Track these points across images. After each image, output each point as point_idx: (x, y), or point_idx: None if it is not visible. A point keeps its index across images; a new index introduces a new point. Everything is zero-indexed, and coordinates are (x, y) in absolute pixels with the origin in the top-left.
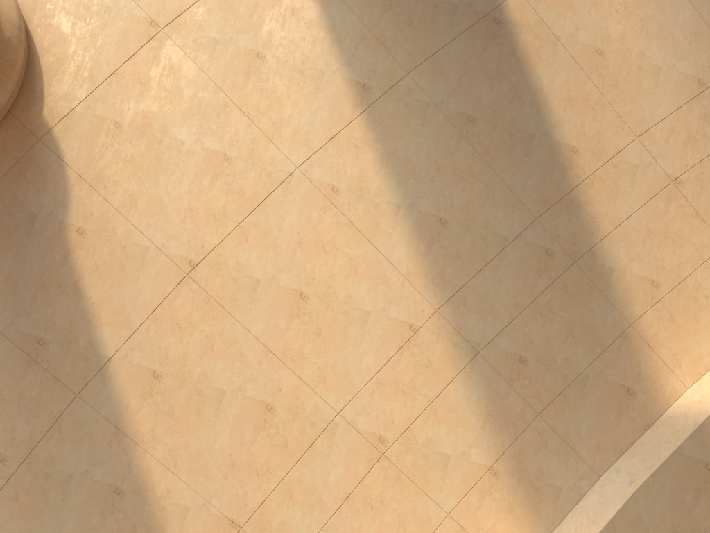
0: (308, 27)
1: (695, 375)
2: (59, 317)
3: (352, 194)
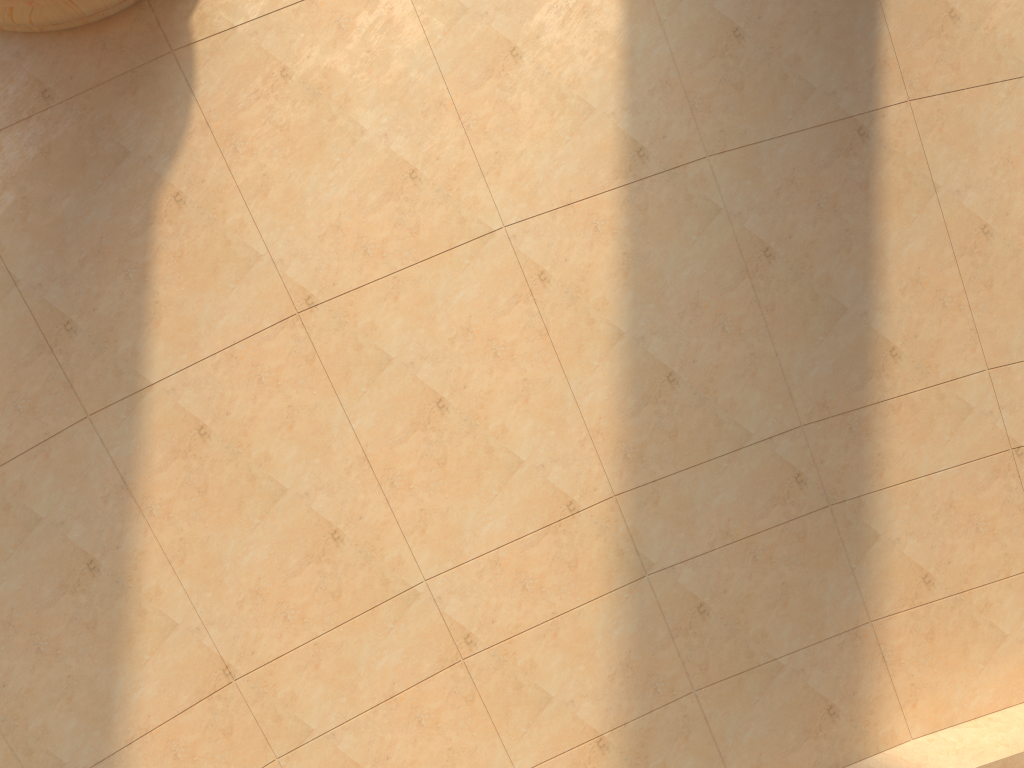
0: (597, 39)
1: (931, 725)
2: (105, 302)
3: (564, 293)
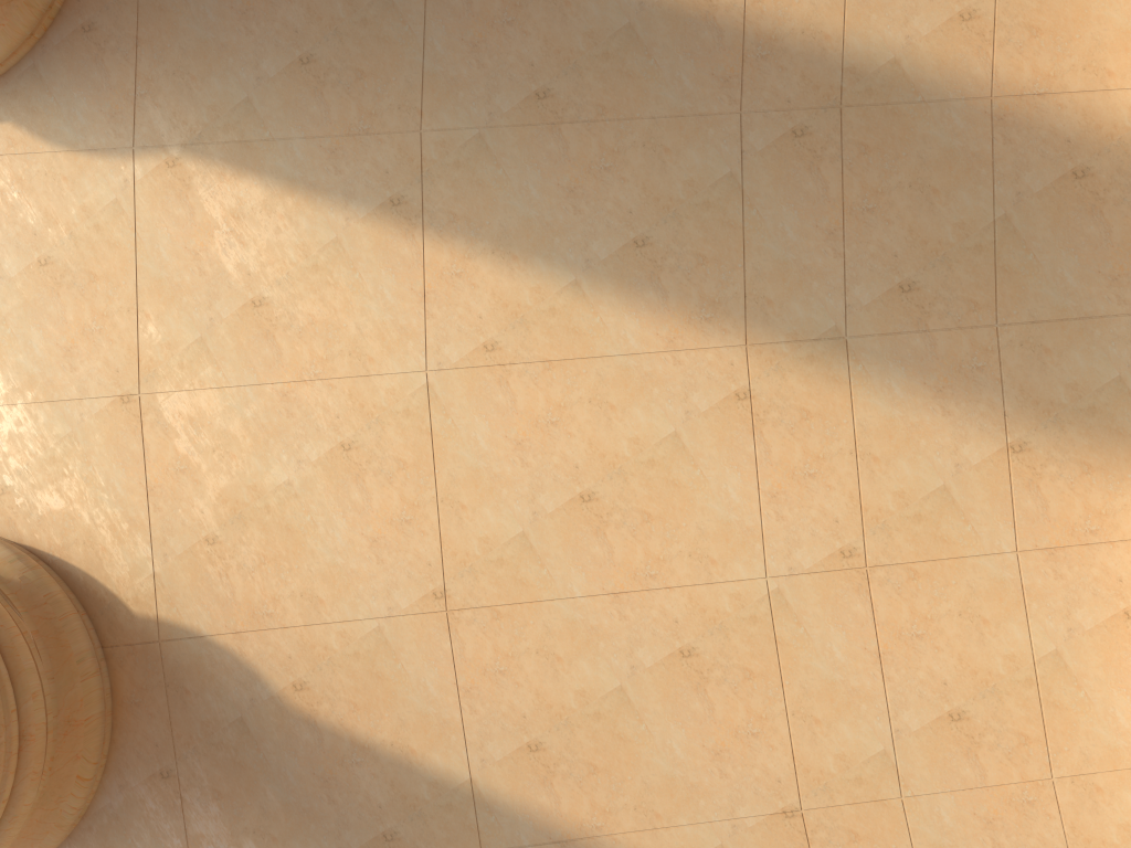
0: (268, 212)
1: None
2: (376, 794)
3: (513, 330)
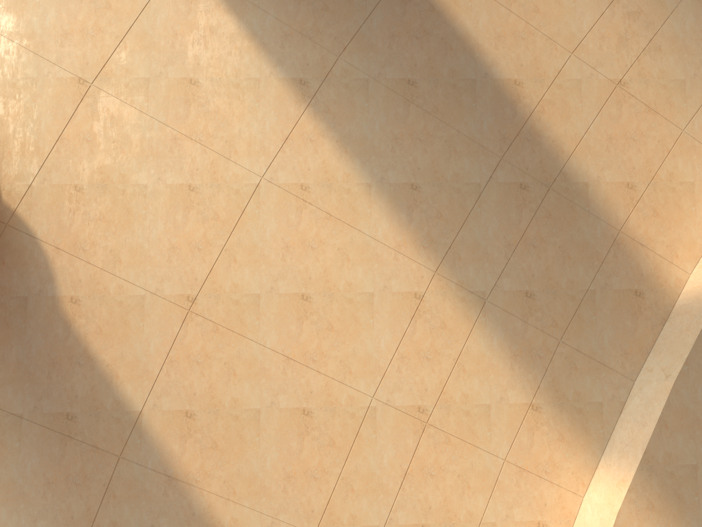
0: (230, 41)
1: (693, 259)
2: (79, 388)
3: (322, 187)
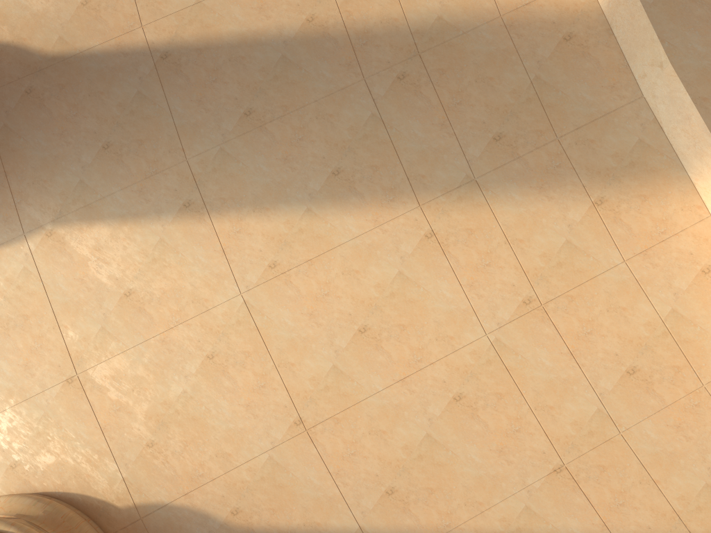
0: (115, 239)
1: None
2: None
3: (282, 250)
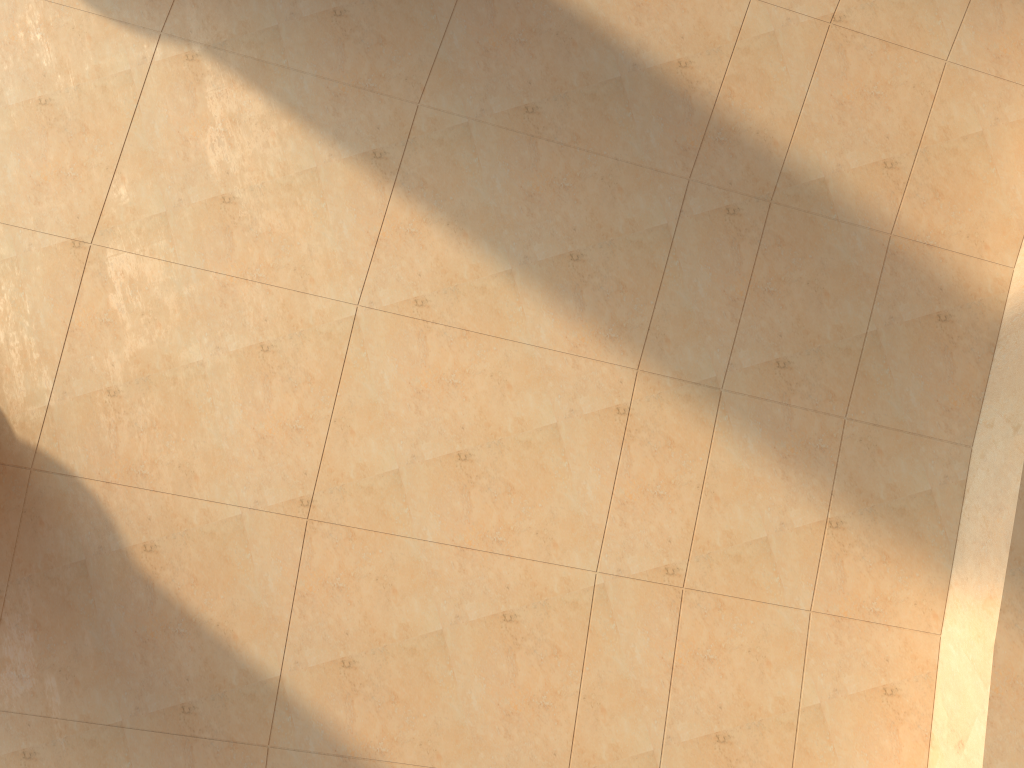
0: (262, 127)
1: (1013, 244)
2: (188, 666)
3: (444, 294)
